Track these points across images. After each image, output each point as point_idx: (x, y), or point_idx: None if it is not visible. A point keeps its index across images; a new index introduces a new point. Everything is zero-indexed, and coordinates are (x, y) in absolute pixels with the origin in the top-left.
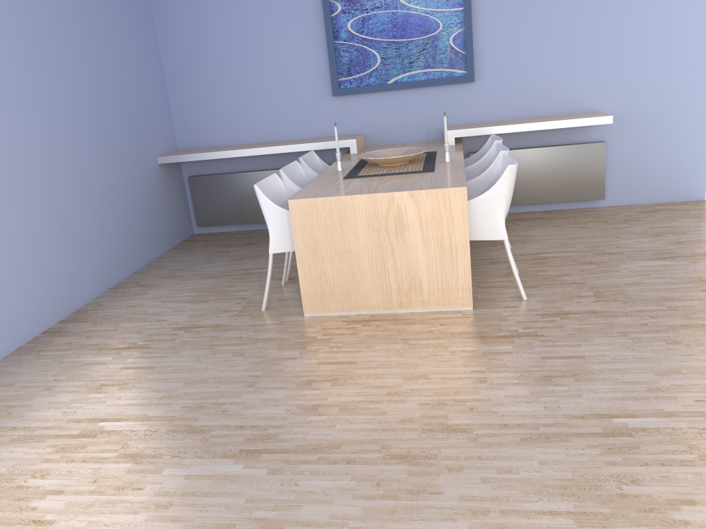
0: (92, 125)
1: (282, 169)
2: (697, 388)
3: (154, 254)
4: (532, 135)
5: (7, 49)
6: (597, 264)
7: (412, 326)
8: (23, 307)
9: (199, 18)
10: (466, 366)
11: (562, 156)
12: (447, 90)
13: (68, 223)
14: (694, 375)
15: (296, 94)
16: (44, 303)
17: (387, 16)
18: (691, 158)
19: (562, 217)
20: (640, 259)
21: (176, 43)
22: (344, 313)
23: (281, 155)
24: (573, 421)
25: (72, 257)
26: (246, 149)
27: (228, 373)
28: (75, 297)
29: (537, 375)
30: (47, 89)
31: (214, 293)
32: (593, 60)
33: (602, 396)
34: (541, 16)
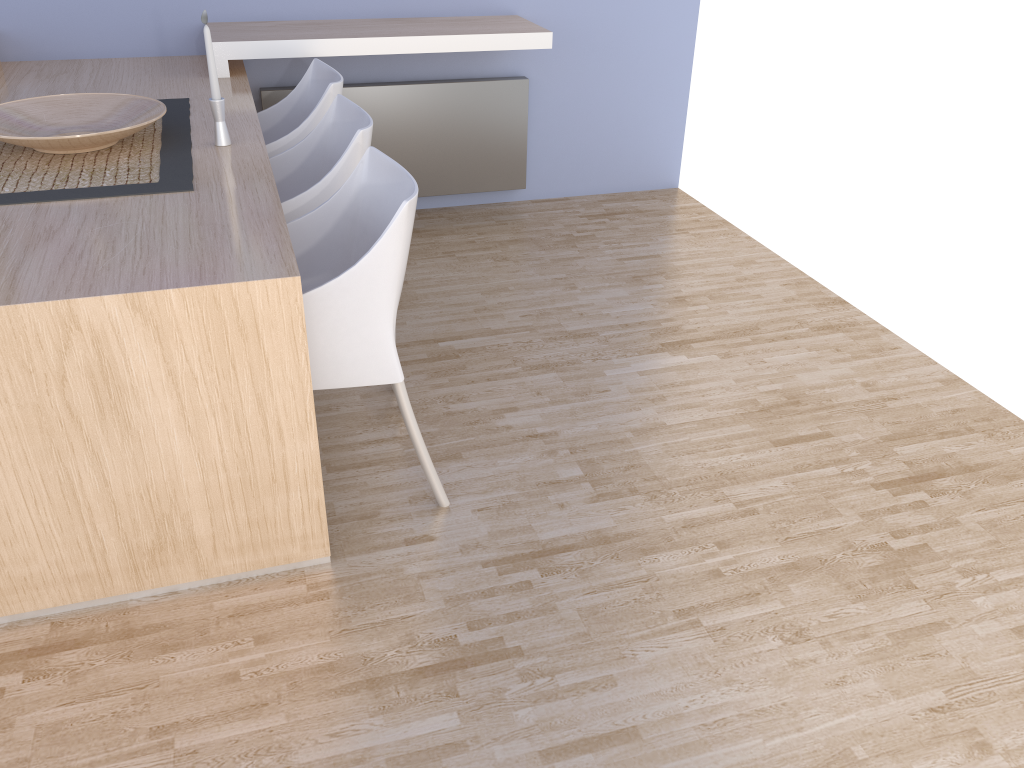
0: None
1: None
2: None
3: None
4: (391, 56)
5: None
6: (561, 371)
7: (179, 661)
8: None
9: None
10: None
11: (450, 105)
12: None
13: None
14: (886, 766)
15: None
16: None
17: None
18: (663, 114)
19: (457, 229)
20: (634, 350)
21: None
22: None
23: None
24: None
25: None
26: None
27: None
28: None
29: None
30: None
31: None
32: None
33: None
34: None
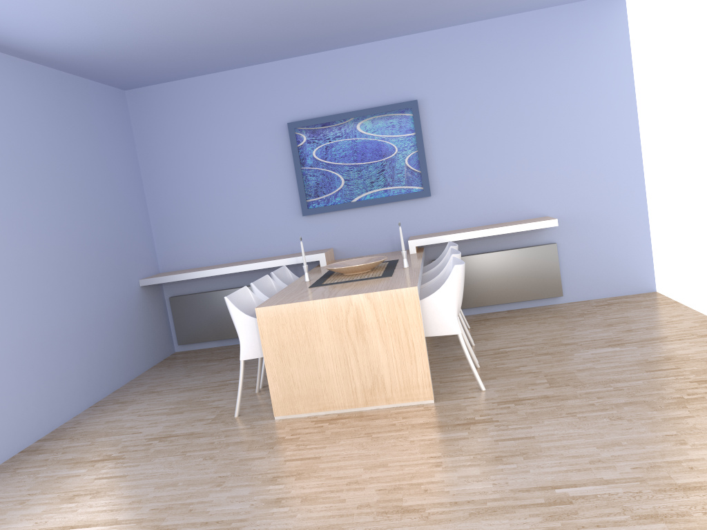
0: (76, 252)
1: (254, 282)
2: (635, 457)
3: (135, 372)
4: (489, 241)
5: (1, 188)
6: (553, 354)
7: (376, 421)
8: (2, 426)
9: (179, 154)
10: (424, 453)
11: (518, 258)
12: (407, 205)
13: (50, 344)
14: (633, 446)
15: (269, 215)
16: (23, 422)
17: (348, 144)
18: (637, 253)
19: (524, 315)
20: (593, 347)
21: (158, 176)
22: (313, 413)
23: (257, 272)
24: (519, 495)
25: (53, 377)
26: (223, 268)
27: (198, 476)
28: (54, 416)
29: (489, 456)
30: (35, 222)
31: (190, 404)
32: (536, 171)
33: (547, 470)
34: (485, 137)
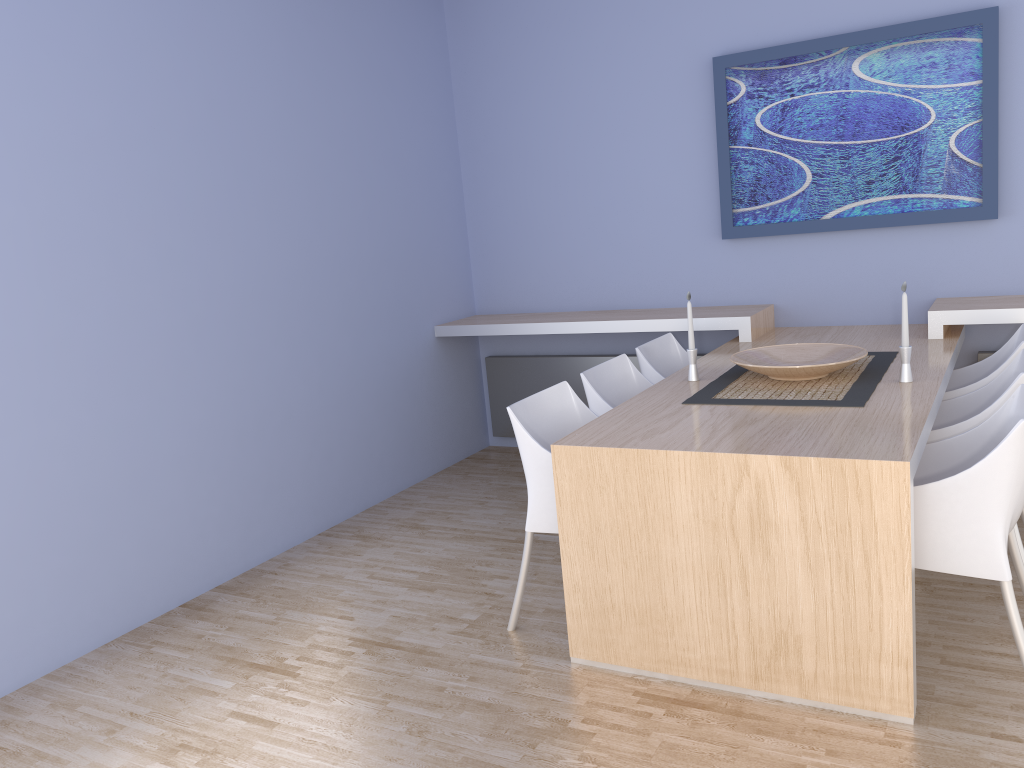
0: (319, 279)
1: (593, 369)
2: None
3: (410, 479)
4: None
5: (184, 168)
6: None
7: (765, 742)
8: (153, 564)
9: (519, 113)
10: None
11: None
12: (941, 233)
13: (255, 431)
14: None
15: (662, 233)
16: (193, 557)
17: (829, 101)
18: None
19: None
20: None
21: (484, 151)
22: (643, 671)
23: (631, 332)
24: None
25: (255, 485)
26: (565, 323)
27: None
28: (251, 548)
29: None
30: (245, 227)
31: (454, 575)
32: None
33: None
34: None
